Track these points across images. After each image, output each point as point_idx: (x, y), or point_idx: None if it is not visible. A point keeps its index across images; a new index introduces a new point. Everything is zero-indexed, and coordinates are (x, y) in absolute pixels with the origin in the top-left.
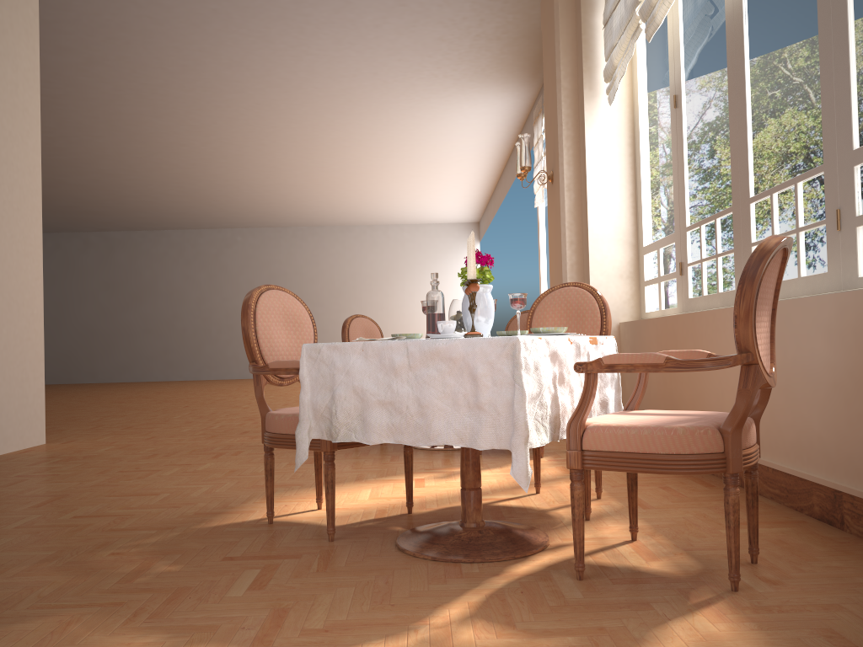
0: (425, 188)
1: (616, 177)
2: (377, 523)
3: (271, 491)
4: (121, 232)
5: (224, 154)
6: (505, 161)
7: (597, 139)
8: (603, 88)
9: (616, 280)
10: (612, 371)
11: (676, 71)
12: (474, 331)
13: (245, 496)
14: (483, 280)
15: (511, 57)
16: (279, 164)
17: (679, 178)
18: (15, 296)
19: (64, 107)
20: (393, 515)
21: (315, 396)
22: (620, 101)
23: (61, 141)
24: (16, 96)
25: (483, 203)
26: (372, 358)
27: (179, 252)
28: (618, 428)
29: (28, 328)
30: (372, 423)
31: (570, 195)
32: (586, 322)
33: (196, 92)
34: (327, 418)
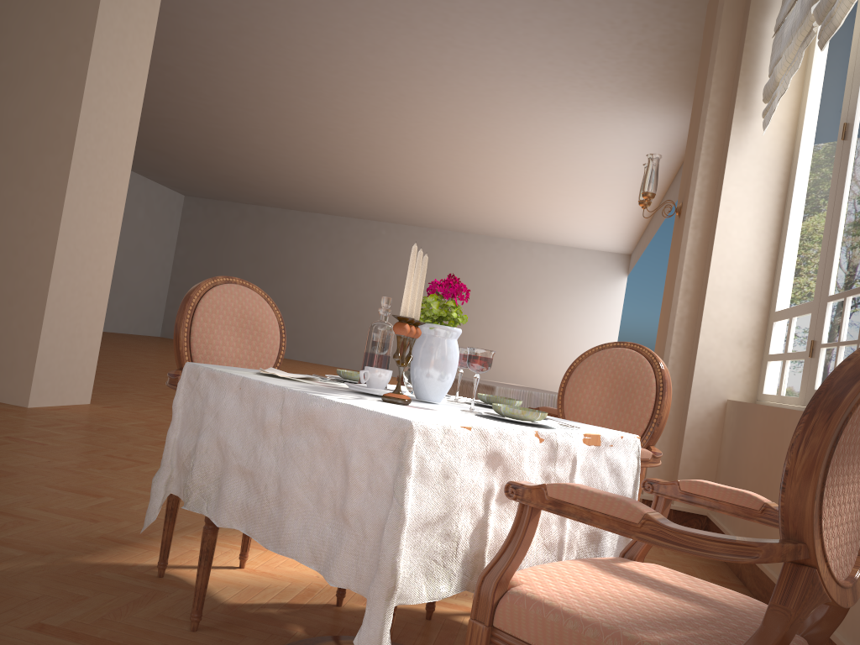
0: (574, 209)
1: (757, 220)
2: (282, 613)
3: (168, 537)
4: (276, 209)
5: (369, 144)
6: (663, 192)
7: (740, 170)
8: (760, 110)
9: (733, 346)
10: (557, 511)
11: (853, 92)
12: (397, 393)
13: (185, 524)
14: (448, 320)
15: (677, 74)
16: (423, 162)
17: (831, 231)
18: (81, 249)
19: (218, 75)
20: (315, 604)
21: (182, 437)
22: (780, 128)
23: (217, 110)
24: (122, 45)
25: (636, 235)
26: (247, 403)
27: (325, 236)
28: (550, 609)
29: (91, 283)
30: (225, 495)
31: (695, 233)
32: (634, 400)
33: (341, 74)
34: (188, 471)
